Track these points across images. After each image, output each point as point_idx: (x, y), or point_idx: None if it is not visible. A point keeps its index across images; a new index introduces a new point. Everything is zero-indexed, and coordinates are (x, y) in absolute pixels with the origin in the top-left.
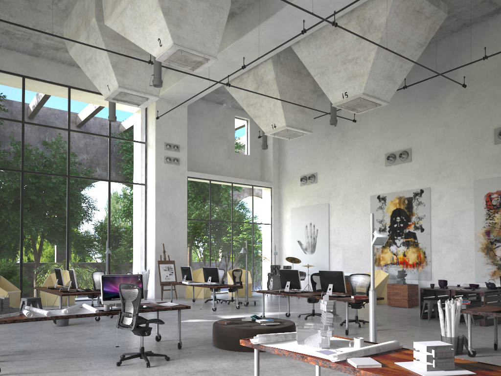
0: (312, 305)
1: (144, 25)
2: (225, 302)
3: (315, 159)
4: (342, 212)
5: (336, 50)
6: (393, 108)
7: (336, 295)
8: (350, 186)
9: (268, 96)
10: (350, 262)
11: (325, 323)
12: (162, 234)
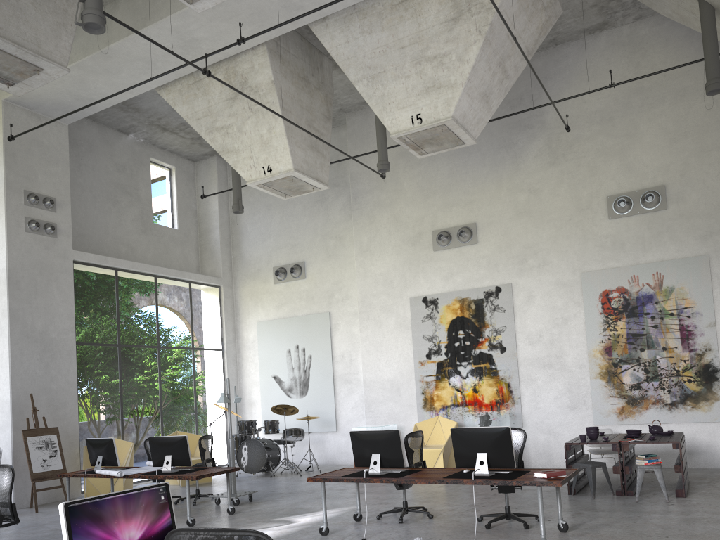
0: (349, 488)
1: None
2: (181, 500)
3: (301, 240)
4: (360, 325)
5: (404, 39)
6: (441, 161)
7: (493, 474)
8: (373, 283)
9: (270, 109)
10: (380, 406)
11: None
12: (25, 374)
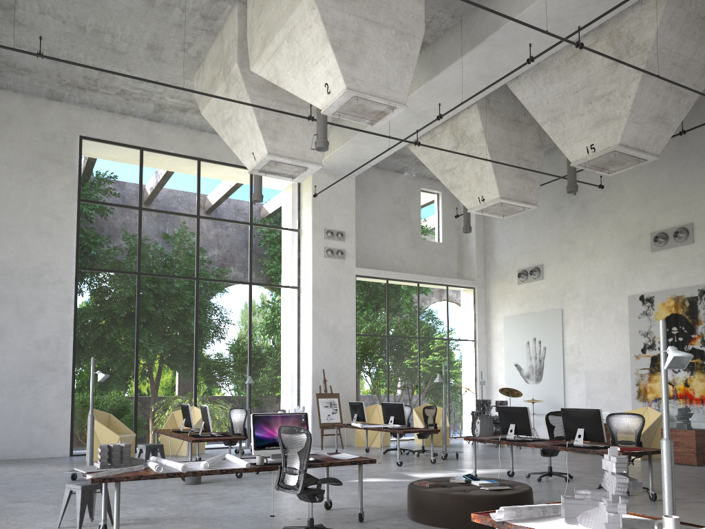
0: (543, 459)
1: (305, 66)
2: (413, 453)
3: (540, 245)
4: (584, 321)
5: (577, 85)
6: (661, 166)
7: (590, 446)
8: (596, 283)
9: (473, 156)
10: (598, 395)
11: (615, 492)
12: (321, 356)
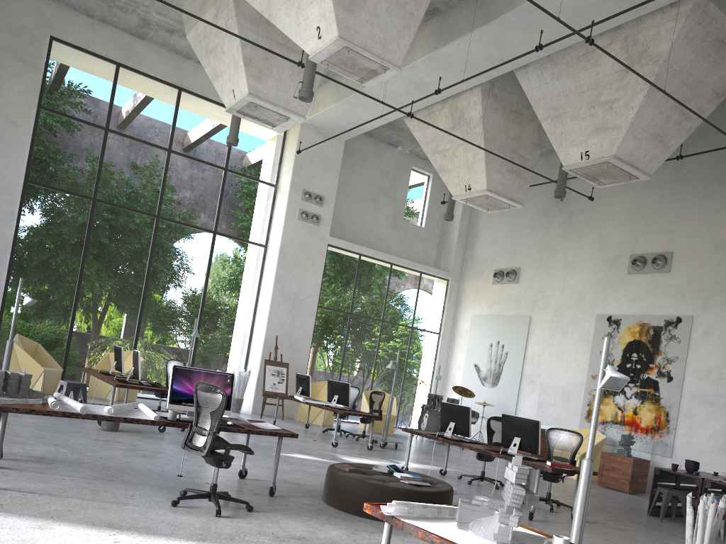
0: (481, 463)
1: (300, 4)
2: (353, 436)
3: (521, 248)
4: (549, 332)
5: (583, 85)
6: (653, 188)
7: (523, 457)
8: (568, 296)
9: (467, 141)
10: (549, 409)
11: (510, 503)
12: (277, 322)
